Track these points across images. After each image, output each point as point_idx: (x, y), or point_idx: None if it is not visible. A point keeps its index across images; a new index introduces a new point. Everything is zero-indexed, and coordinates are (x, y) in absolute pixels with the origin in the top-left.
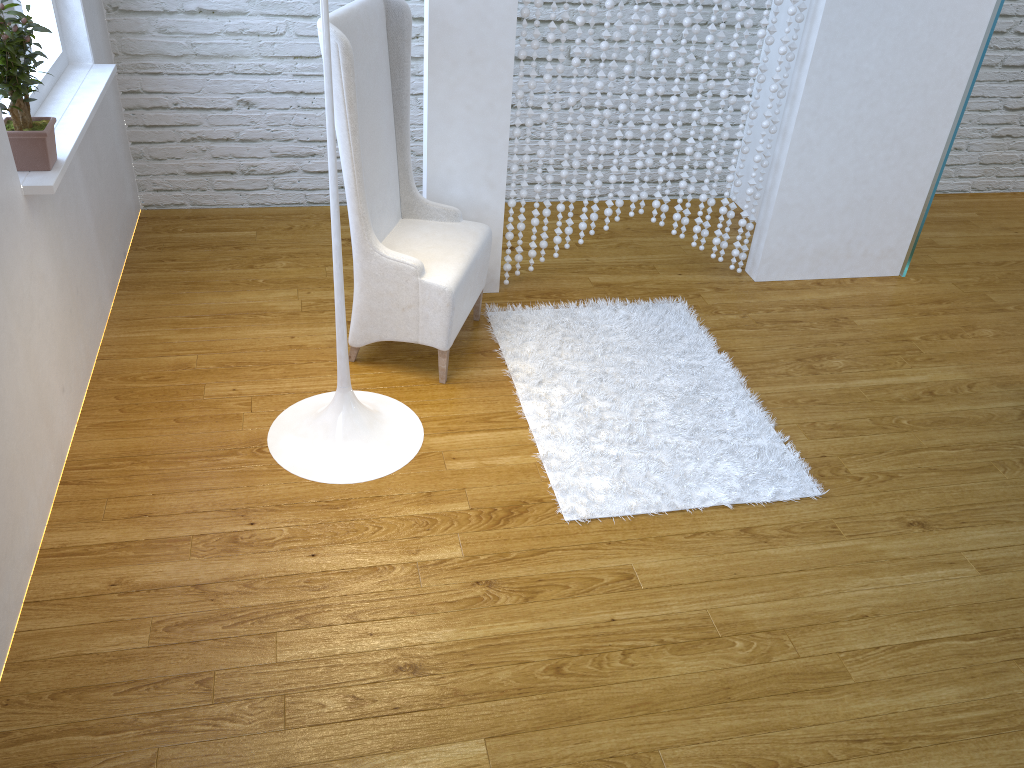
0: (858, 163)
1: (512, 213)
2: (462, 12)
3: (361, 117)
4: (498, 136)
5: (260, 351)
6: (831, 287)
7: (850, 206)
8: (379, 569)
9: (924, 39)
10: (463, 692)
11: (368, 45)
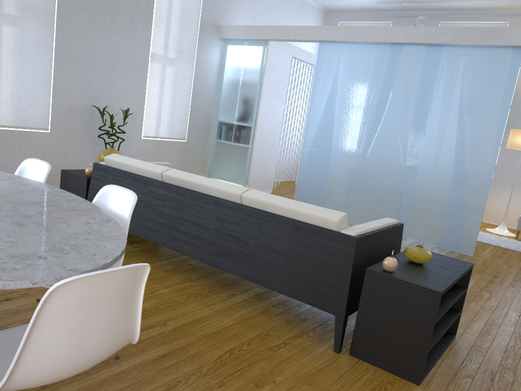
0: None
1: None
2: None
3: None
4: None
5: None
6: None
7: None
8: None
9: None
10: None
11: None
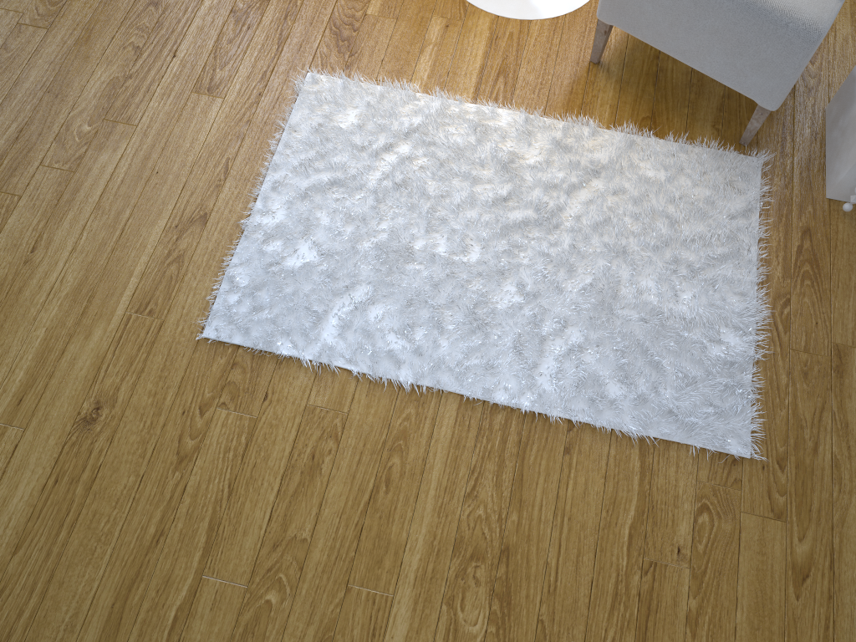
0: None
1: None
2: None
3: None
4: None
5: None
6: None
7: None
8: None
9: None
10: None
11: None
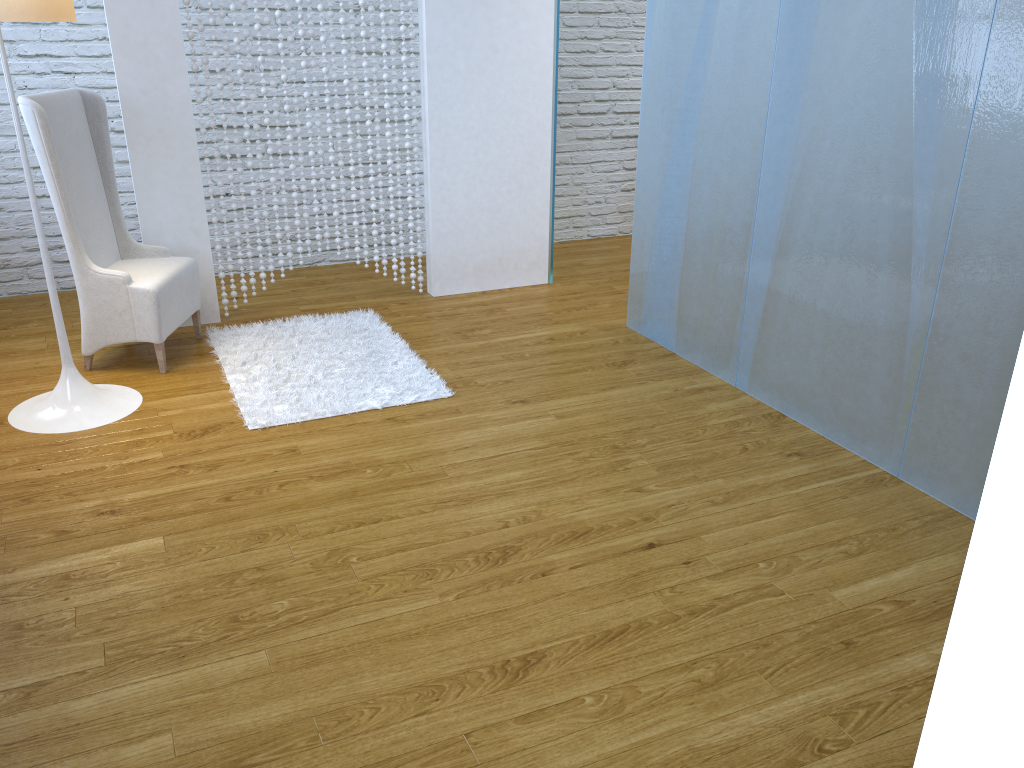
0: (488, 196)
1: (220, 256)
2: (147, 101)
3: (67, 171)
4: (195, 193)
5: (8, 373)
6: (493, 294)
7: (492, 230)
8: (93, 470)
9: (509, 102)
10: (151, 518)
11: (68, 121)
